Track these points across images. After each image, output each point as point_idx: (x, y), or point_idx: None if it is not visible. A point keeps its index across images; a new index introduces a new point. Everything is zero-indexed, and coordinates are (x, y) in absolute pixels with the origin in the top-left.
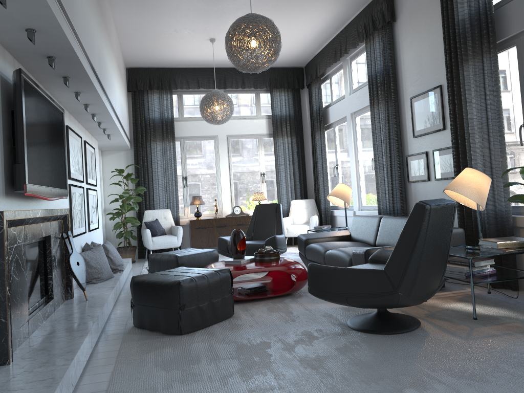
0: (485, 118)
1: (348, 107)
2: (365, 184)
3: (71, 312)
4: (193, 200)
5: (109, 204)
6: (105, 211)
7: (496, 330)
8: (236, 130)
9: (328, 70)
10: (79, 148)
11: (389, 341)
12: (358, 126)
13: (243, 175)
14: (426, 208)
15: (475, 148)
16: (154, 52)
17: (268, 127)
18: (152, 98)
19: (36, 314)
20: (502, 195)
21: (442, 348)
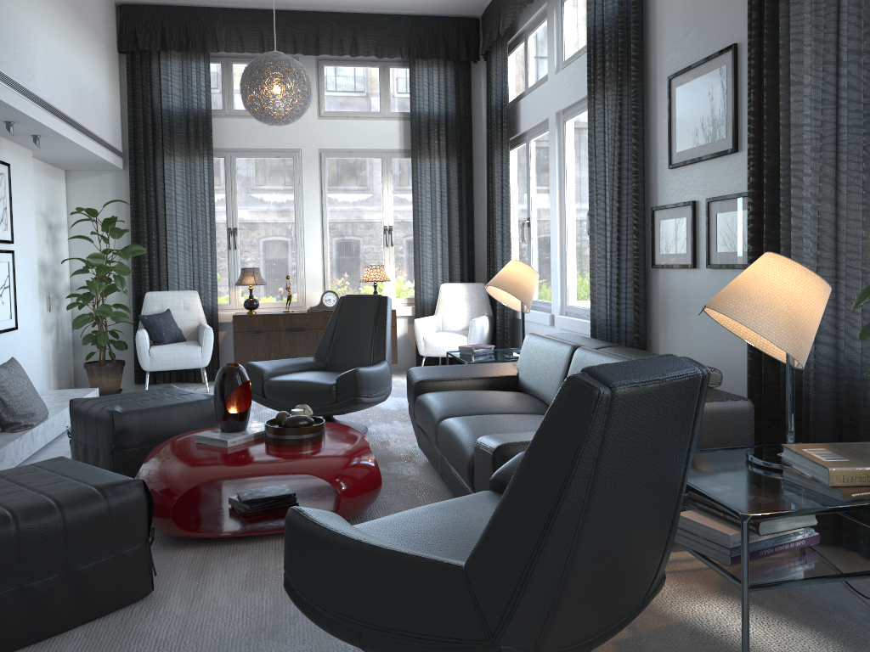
0: (832, 125)
1: (552, 99)
2: (575, 263)
3: None
4: (242, 276)
5: (81, 277)
6: (73, 289)
7: None
8: (338, 140)
9: (522, 23)
10: None
11: None
12: (569, 139)
13: (350, 231)
14: (597, 396)
15: (801, 199)
16: None
17: (404, 137)
18: (169, 68)
19: None
20: (857, 324)
21: None
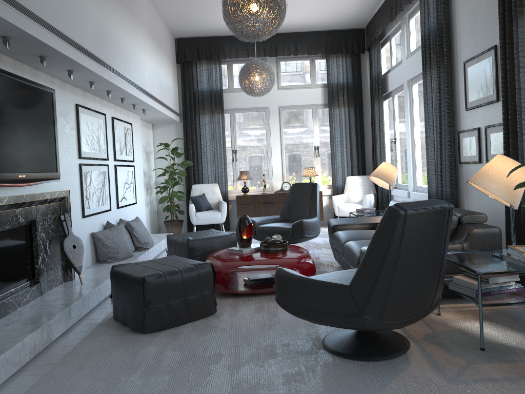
0: None
1: (405, 73)
2: (420, 162)
3: (53, 298)
4: (240, 175)
5: (160, 178)
6: (156, 184)
7: (499, 371)
8: (288, 100)
9: (387, 31)
10: (99, 126)
11: (354, 371)
12: (415, 95)
13: (296, 149)
14: (398, 214)
15: None
16: (197, 21)
17: (324, 97)
18: (201, 69)
19: (4, 302)
20: None
21: (410, 391)
